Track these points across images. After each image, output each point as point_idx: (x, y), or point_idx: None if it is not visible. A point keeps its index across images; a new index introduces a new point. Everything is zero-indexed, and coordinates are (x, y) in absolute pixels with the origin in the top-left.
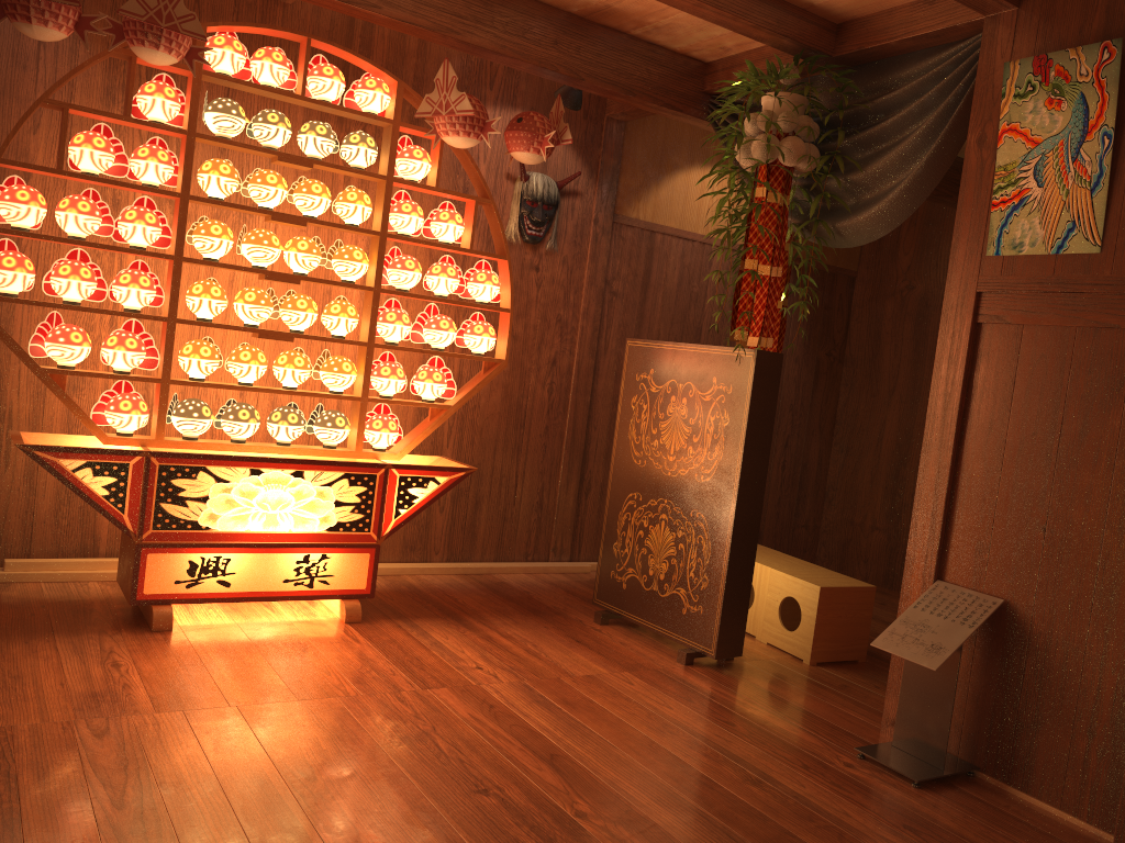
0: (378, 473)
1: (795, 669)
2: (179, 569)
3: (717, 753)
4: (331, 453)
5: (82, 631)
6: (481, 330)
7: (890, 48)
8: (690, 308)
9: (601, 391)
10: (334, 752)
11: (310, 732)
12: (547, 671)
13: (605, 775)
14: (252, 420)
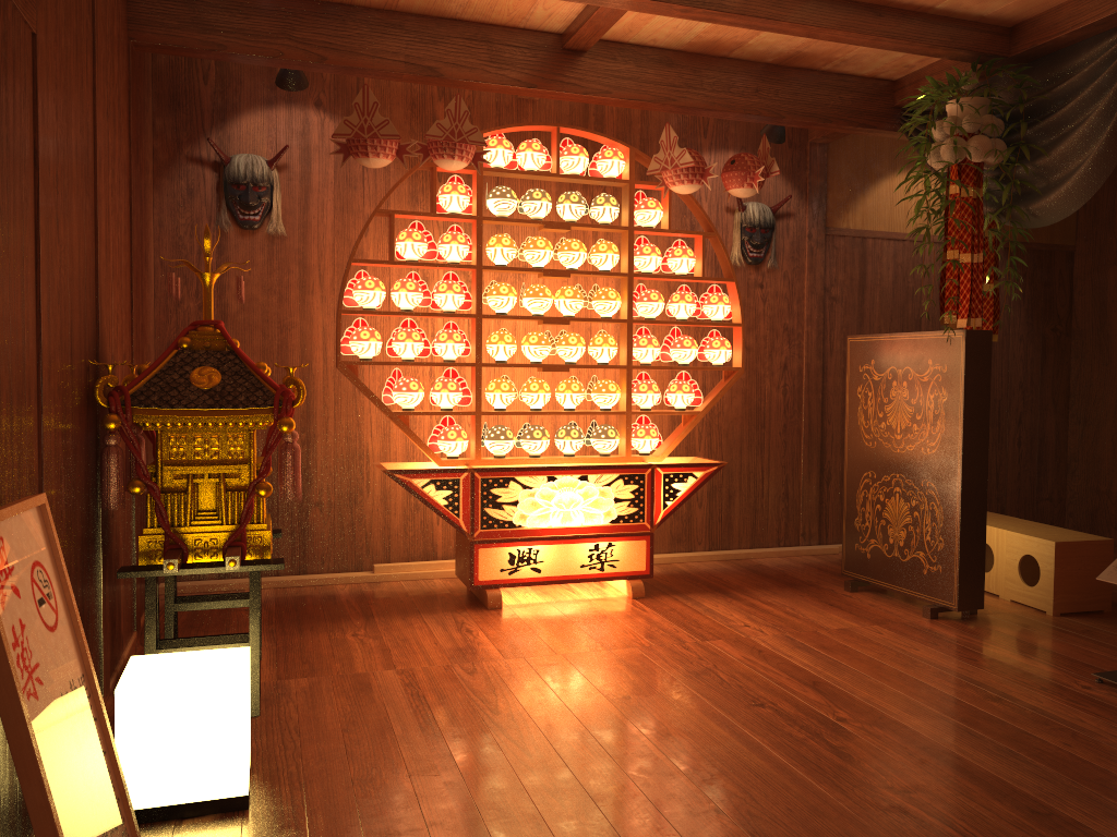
0: (646, 473)
1: (1038, 619)
2: (502, 559)
3: (960, 680)
4: (606, 460)
5: (439, 611)
6: (718, 344)
7: (1061, 41)
8: (907, 303)
9: (831, 388)
10: (640, 681)
11: (619, 669)
12: (805, 626)
13: (860, 695)
14: (543, 438)
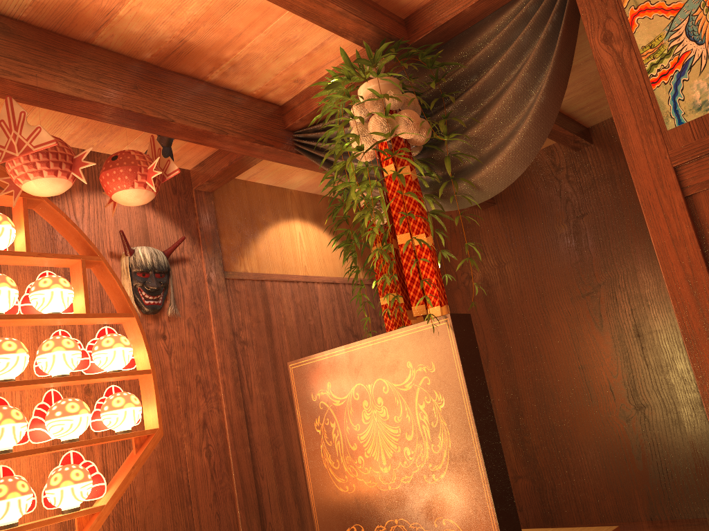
0: None
1: None
2: None
3: None
4: None
5: None
6: (122, 402)
7: (464, 19)
8: (313, 339)
9: (258, 438)
10: None
11: None
12: None
13: None
14: None
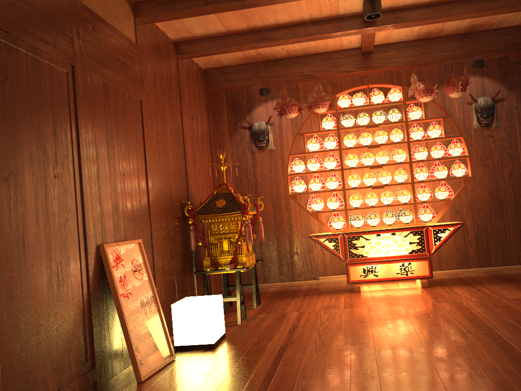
0: (423, 229)
1: None
2: (360, 271)
3: None
4: (406, 225)
5: (334, 293)
6: (457, 167)
7: None
8: None
9: None
10: (391, 317)
11: (386, 312)
12: (496, 297)
13: (491, 323)
14: (375, 218)
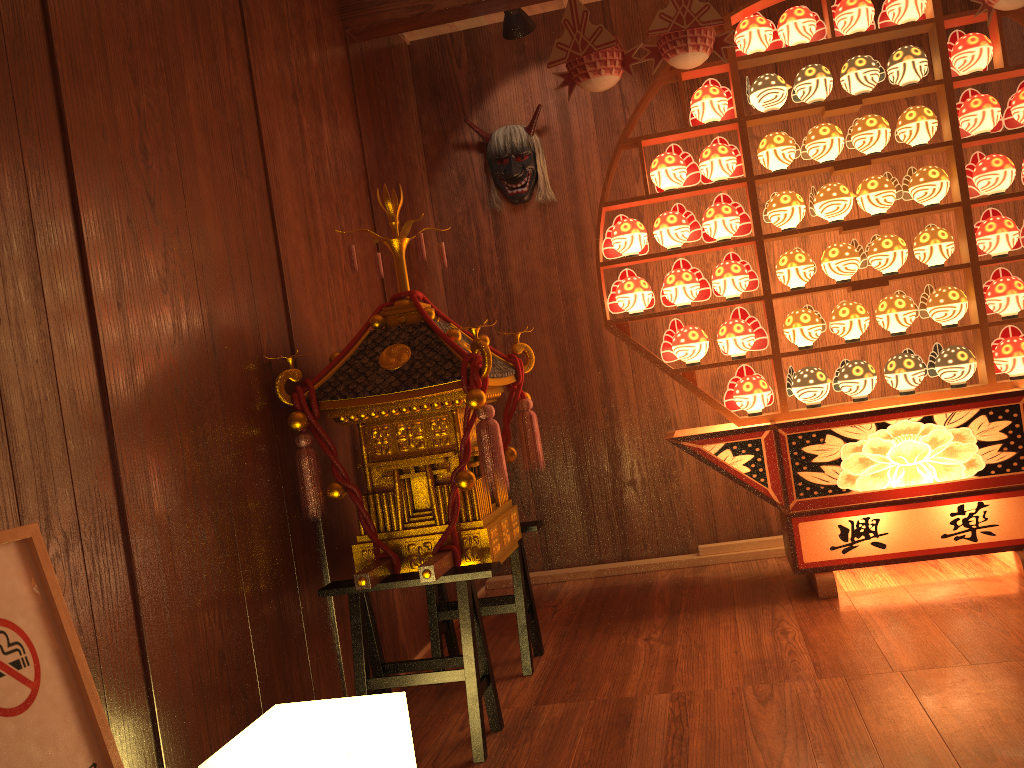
0: (1020, 402)
1: None
2: (831, 534)
3: None
4: (960, 392)
5: (758, 603)
6: None
7: None
8: None
9: None
10: (1018, 727)
11: (986, 702)
12: None
13: None
14: (866, 375)
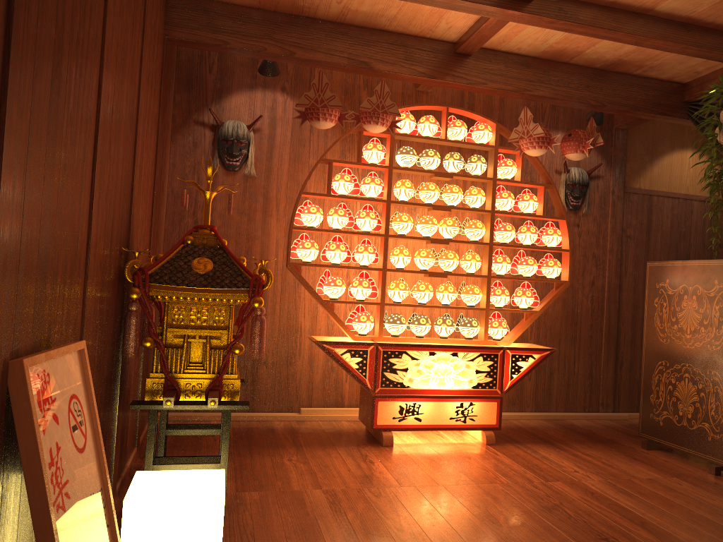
0: (499, 353)
1: None
2: (394, 410)
3: None
4: (470, 342)
5: (348, 445)
6: (552, 264)
7: None
8: (680, 242)
9: (625, 300)
10: (506, 512)
11: (488, 501)
12: (620, 475)
13: (682, 536)
14: (427, 324)
